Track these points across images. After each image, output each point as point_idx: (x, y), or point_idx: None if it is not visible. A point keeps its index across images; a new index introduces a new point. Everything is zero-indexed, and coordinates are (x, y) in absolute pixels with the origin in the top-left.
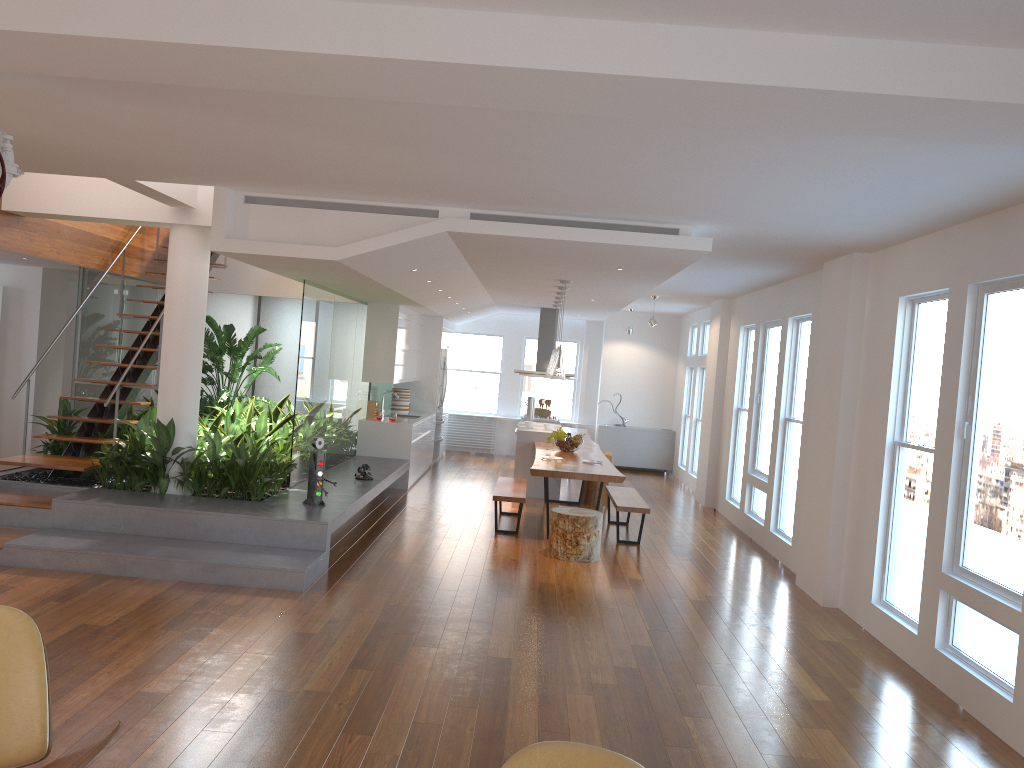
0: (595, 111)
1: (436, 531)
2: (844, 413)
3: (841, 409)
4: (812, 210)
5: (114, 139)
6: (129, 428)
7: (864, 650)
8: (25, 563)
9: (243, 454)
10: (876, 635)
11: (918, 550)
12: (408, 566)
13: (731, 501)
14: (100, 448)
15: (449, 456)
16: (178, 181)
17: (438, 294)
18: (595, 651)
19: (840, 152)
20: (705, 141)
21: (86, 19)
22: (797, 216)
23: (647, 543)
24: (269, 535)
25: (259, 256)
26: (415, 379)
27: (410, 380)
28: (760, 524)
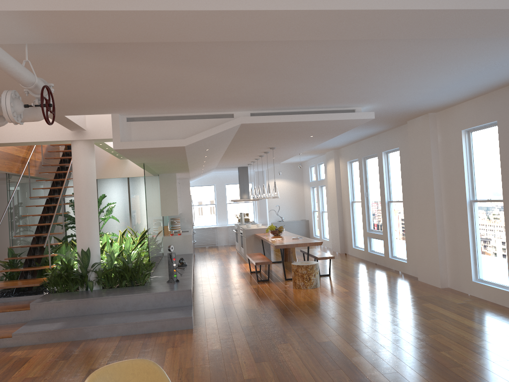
0: (397, 36)
1: (228, 286)
2: (436, 191)
3: (434, 189)
4: (433, 90)
5: (76, 88)
6: (60, 257)
7: (481, 304)
8: (27, 343)
9: (129, 261)
10: (479, 296)
11: (498, 250)
12: (232, 305)
13: (356, 248)
14: (39, 272)
15: (198, 250)
16: (91, 113)
17: (201, 164)
18: (365, 329)
19: (484, 52)
20: (421, 52)
21: (140, 0)
22: (422, 94)
23: (333, 274)
24: (160, 302)
25: (139, 149)
26: (180, 212)
27: (180, 213)
28: (381, 255)
